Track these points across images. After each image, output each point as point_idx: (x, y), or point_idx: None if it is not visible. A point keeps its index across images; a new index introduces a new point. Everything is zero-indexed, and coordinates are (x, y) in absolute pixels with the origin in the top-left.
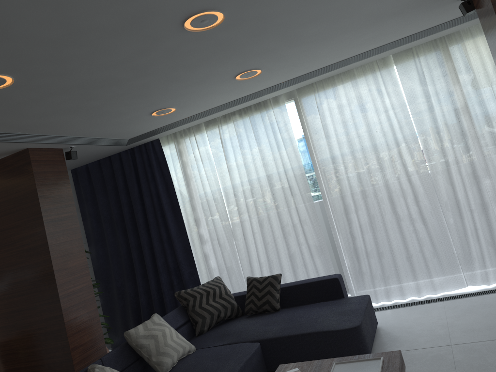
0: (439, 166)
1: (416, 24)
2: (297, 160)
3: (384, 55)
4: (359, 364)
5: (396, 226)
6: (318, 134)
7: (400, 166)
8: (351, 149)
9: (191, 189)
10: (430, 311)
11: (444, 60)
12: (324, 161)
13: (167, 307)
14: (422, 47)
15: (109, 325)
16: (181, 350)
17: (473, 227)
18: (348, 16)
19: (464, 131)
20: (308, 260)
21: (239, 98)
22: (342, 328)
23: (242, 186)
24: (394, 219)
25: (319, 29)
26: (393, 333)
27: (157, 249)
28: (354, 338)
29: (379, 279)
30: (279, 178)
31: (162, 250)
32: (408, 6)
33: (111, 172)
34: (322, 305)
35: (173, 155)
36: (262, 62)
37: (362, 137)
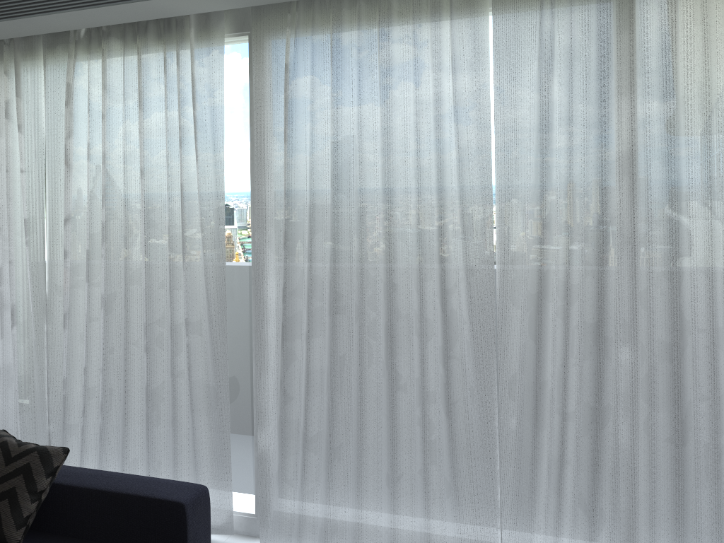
0: (523, 287)
1: None
2: (216, 180)
3: None
4: None
5: (386, 398)
6: (273, 132)
7: (436, 261)
8: (334, 190)
9: None
10: None
11: (614, 23)
12: (271, 199)
13: None
14: None
15: None
16: None
17: (558, 457)
18: None
19: (608, 218)
20: (186, 413)
21: None
22: None
23: (88, 208)
24: (385, 381)
25: None
26: None
27: None
28: None
29: (319, 504)
30: (168, 212)
31: None
32: None
33: None
34: None
35: None
36: None
37: (367, 167)
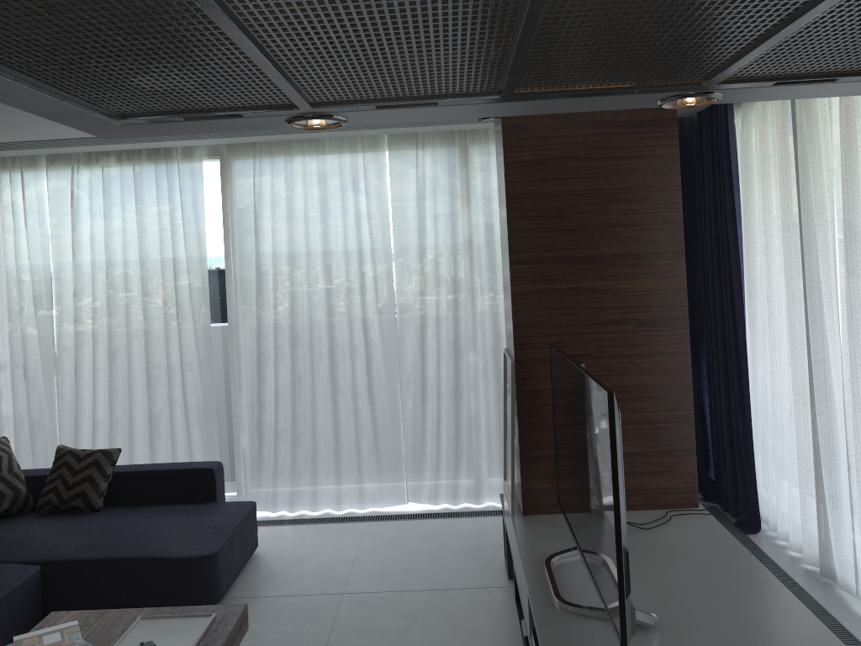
0: (412, 321)
1: None
2: (201, 261)
3: (375, 133)
4: (176, 622)
5: (330, 399)
6: (245, 228)
7: (359, 308)
8: (291, 266)
9: None
10: (342, 536)
11: (457, 165)
12: (245, 274)
13: None
14: (433, 136)
15: None
16: None
17: (436, 420)
18: None
19: (458, 278)
20: (181, 430)
21: None
22: (186, 555)
23: (93, 285)
24: (329, 388)
25: None
26: (274, 566)
27: None
28: (202, 572)
29: (287, 476)
30: (163, 285)
31: None
32: None
33: None
34: (175, 511)
35: None
36: None
37: (312, 251)
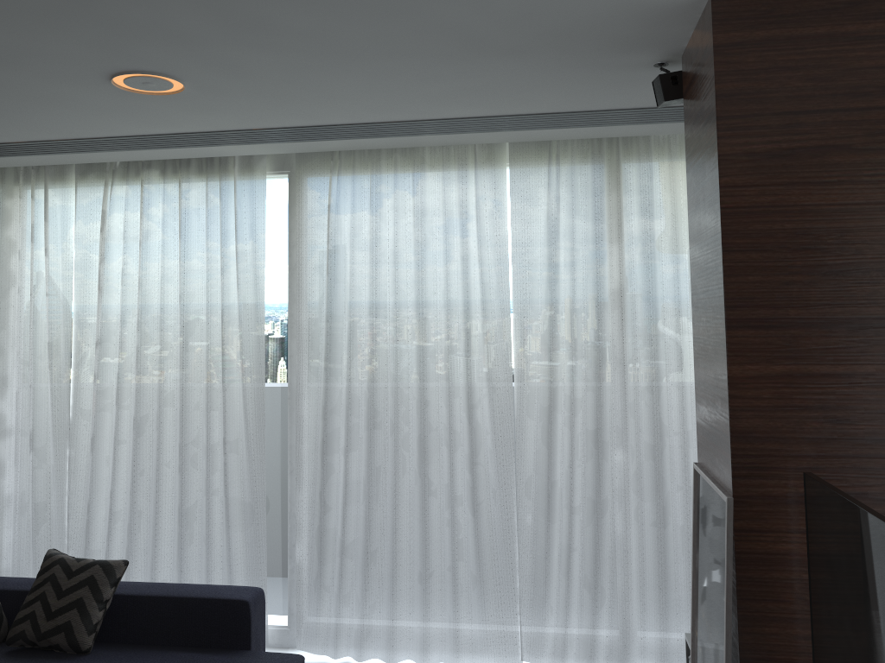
0: (536, 401)
1: (561, 93)
2: (257, 307)
3: (493, 139)
4: None
5: (418, 504)
6: (315, 264)
7: (462, 379)
8: (373, 318)
9: (3, 307)
10: None
11: (605, 186)
12: (312, 325)
13: None
14: (572, 146)
15: None
16: None
17: (567, 545)
18: (391, 12)
19: (603, 343)
20: (220, 531)
21: (148, 134)
22: None
23: (121, 332)
24: (417, 488)
25: (318, 24)
26: None
27: None
28: None
29: (355, 608)
30: (207, 336)
31: None
32: (544, 41)
33: None
34: None
35: None
36: (178, 63)
37: (402, 298)
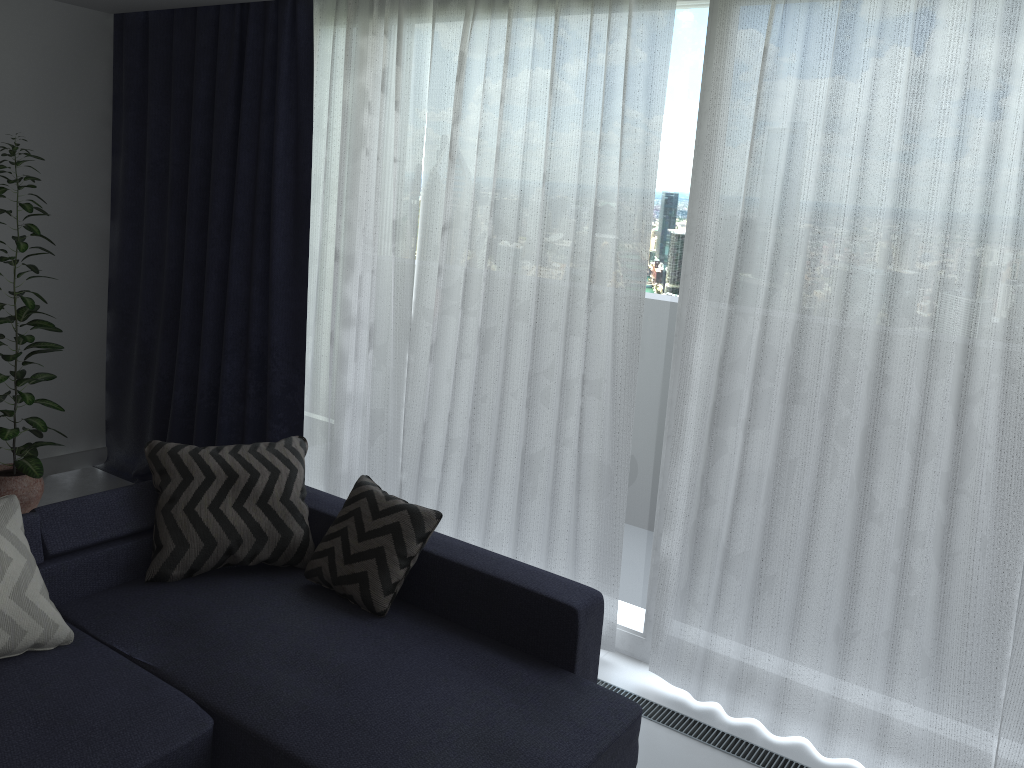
0: None
1: None
2: (643, 200)
3: None
4: None
5: (849, 528)
6: (733, 142)
7: (955, 352)
8: (814, 234)
9: (350, 172)
10: None
11: None
12: (718, 235)
13: (220, 439)
14: None
15: (110, 415)
16: (2, 641)
17: None
18: None
19: None
20: (568, 492)
21: None
22: None
23: (472, 216)
24: (851, 505)
25: None
26: None
27: (234, 293)
28: None
29: (733, 643)
30: (574, 234)
31: (247, 300)
32: None
33: (192, 54)
34: (488, 673)
35: (337, 59)
36: None
37: (868, 206)
